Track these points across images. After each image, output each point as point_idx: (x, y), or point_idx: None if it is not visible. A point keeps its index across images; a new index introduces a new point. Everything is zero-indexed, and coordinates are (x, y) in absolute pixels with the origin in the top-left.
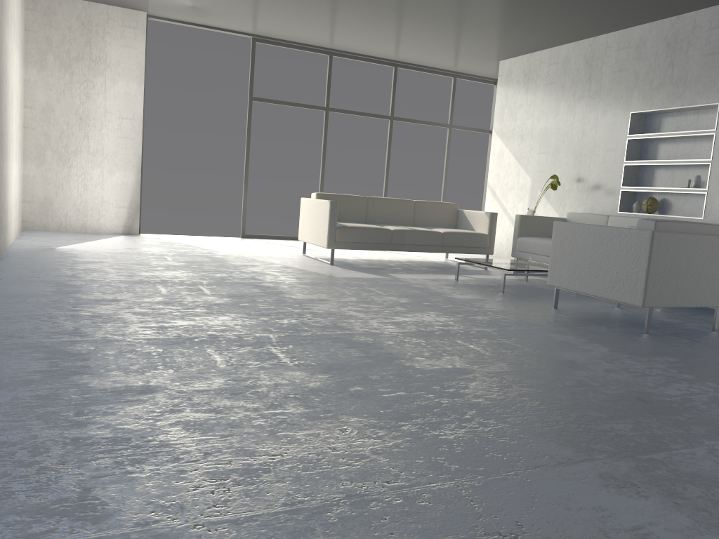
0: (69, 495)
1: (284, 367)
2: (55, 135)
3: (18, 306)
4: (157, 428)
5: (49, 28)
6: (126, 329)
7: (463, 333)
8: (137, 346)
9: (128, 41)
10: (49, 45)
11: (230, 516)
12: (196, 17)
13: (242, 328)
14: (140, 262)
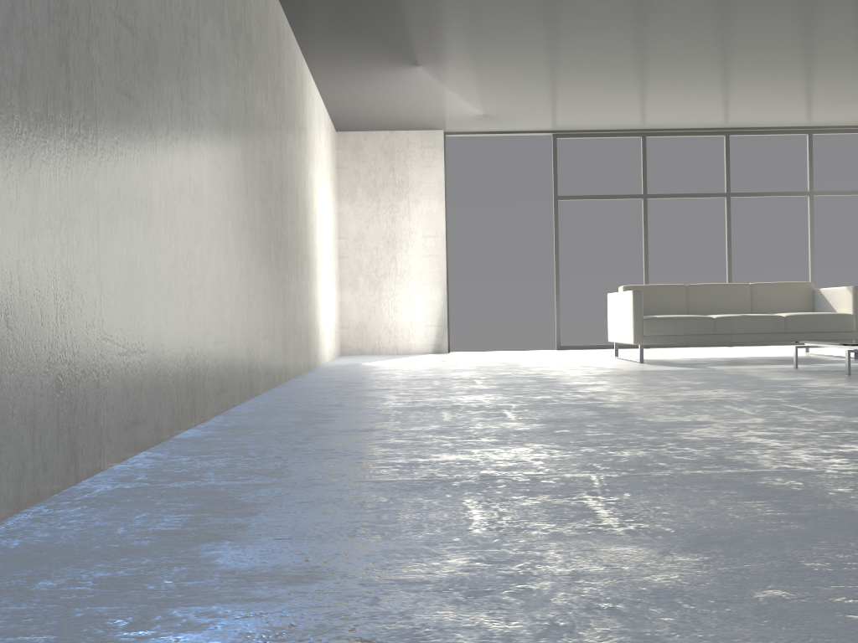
0: (271, 468)
1: (504, 420)
2: (365, 261)
3: (303, 393)
4: (359, 445)
5: (357, 162)
6: (381, 403)
7: (741, 401)
8: (382, 411)
9: (427, 161)
10: (358, 177)
11: (376, 480)
12: (491, 125)
13: (489, 401)
14: (431, 368)
